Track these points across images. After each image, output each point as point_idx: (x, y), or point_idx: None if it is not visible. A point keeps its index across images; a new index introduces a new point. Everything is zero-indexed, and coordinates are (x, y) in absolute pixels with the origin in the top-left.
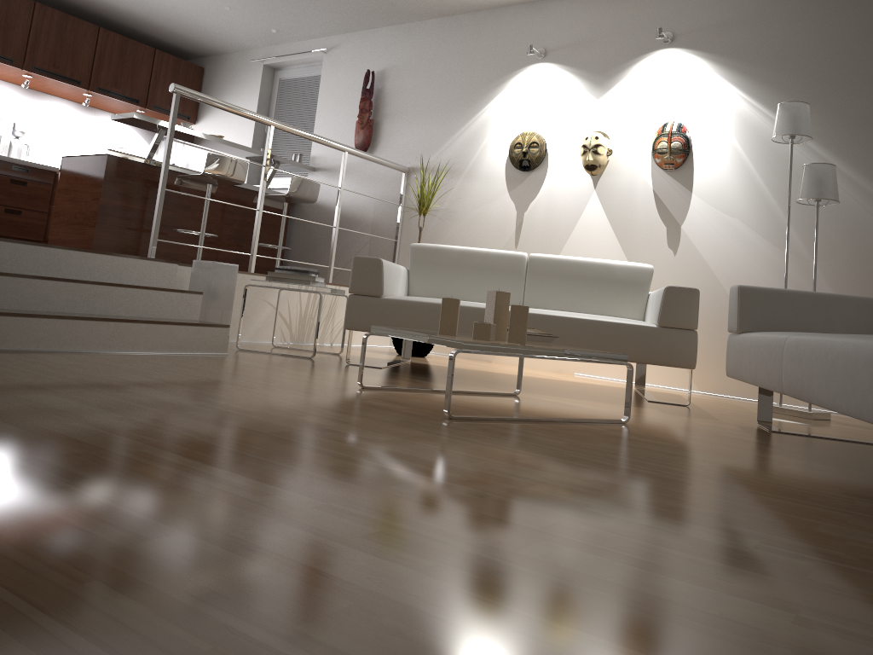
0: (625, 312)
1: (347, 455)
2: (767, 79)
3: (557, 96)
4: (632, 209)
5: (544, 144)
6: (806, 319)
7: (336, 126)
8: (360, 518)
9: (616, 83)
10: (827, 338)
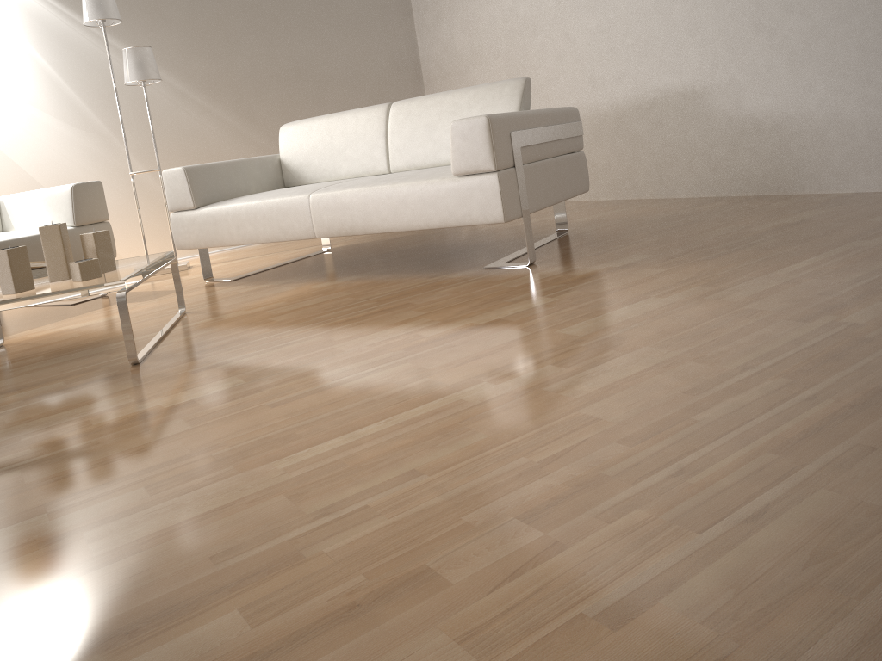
0: None
1: (309, 388)
2: None
3: None
4: None
5: None
6: (234, 184)
7: None
8: (523, 371)
9: None
10: (380, 185)
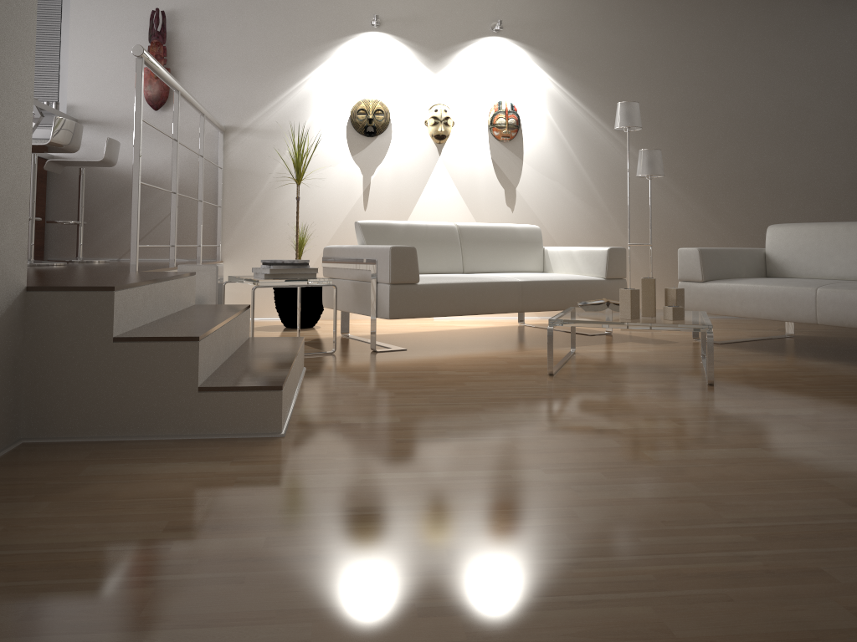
0: (532, 266)
1: None
2: (574, 74)
3: (396, 67)
4: (474, 174)
5: (388, 112)
6: (730, 267)
7: (106, 70)
8: None
9: (453, 61)
10: None
